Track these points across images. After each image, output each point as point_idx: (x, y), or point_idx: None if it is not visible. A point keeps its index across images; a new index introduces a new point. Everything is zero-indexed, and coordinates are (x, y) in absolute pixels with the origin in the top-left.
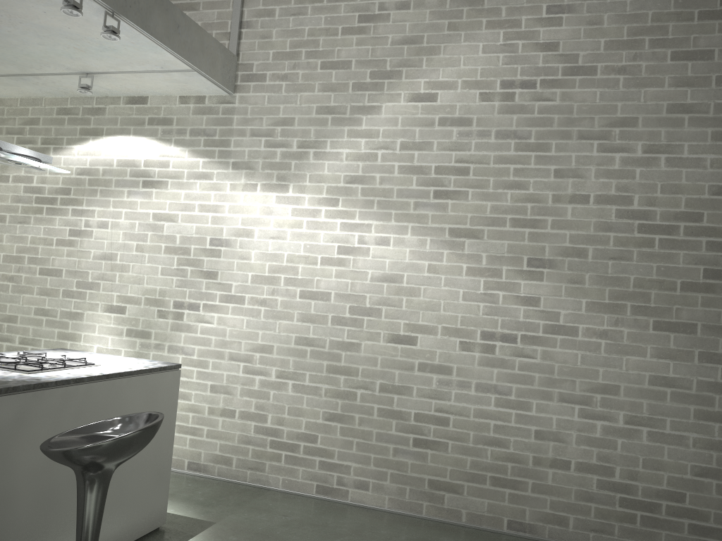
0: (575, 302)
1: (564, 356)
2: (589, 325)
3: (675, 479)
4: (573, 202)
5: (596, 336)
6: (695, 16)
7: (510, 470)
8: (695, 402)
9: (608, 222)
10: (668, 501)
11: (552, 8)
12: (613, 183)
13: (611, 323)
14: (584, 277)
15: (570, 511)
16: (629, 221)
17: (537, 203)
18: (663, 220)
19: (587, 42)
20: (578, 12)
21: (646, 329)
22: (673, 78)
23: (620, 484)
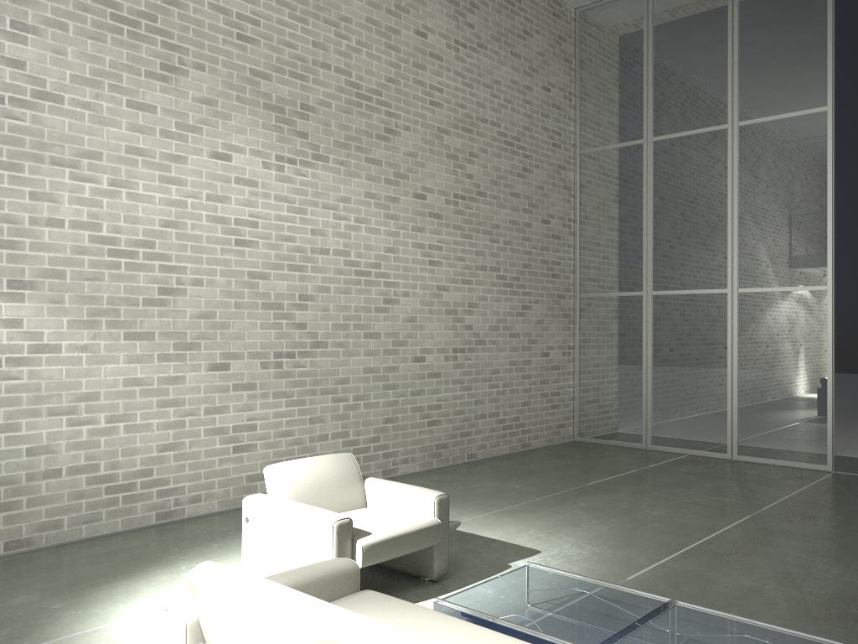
0: (58, 321)
1: (50, 372)
2: (71, 341)
3: (146, 459)
4: (50, 225)
5: (78, 350)
6: (143, 73)
7: (4, 493)
8: (157, 394)
9: (82, 246)
10: (141, 478)
11: (17, 24)
12: (85, 210)
13: (91, 338)
14: (64, 297)
15: (64, 512)
16: (100, 246)
17: (14, 225)
18: (127, 246)
19: (54, 70)
20: (43, 37)
21: (119, 340)
22: (129, 123)
23: (105, 475)
